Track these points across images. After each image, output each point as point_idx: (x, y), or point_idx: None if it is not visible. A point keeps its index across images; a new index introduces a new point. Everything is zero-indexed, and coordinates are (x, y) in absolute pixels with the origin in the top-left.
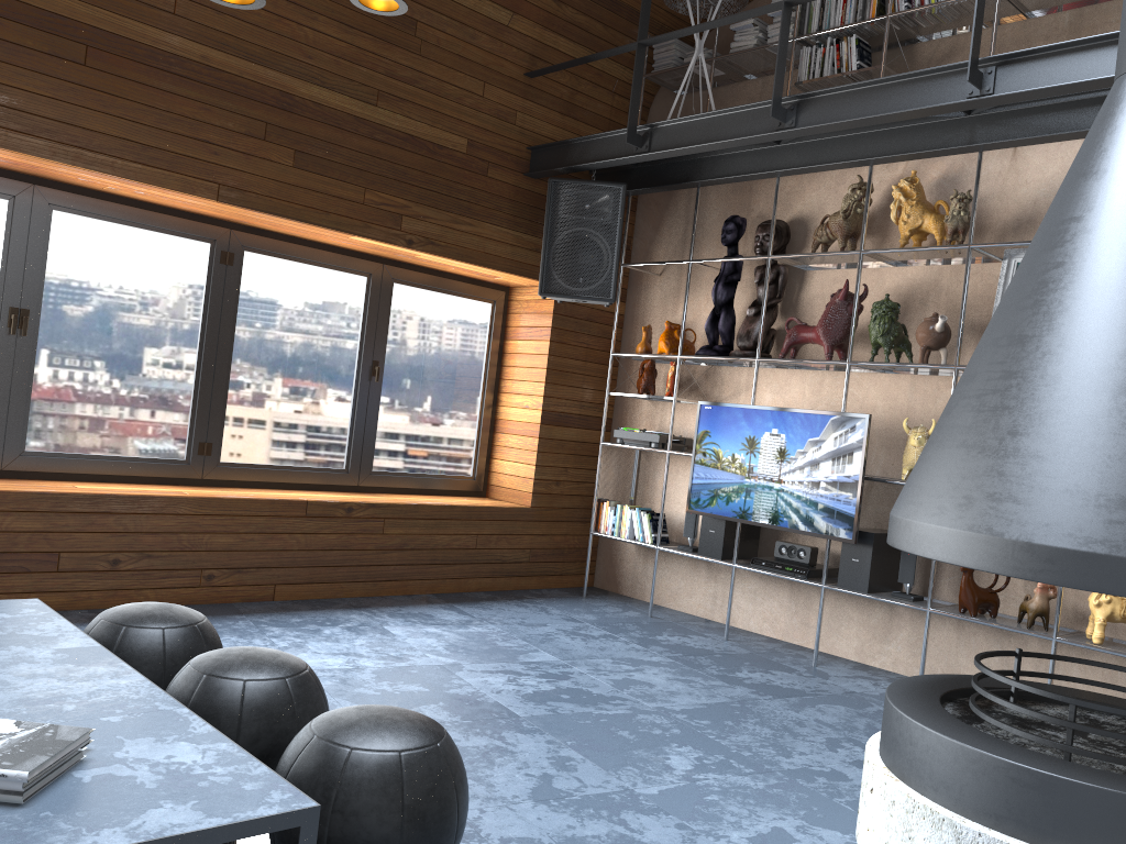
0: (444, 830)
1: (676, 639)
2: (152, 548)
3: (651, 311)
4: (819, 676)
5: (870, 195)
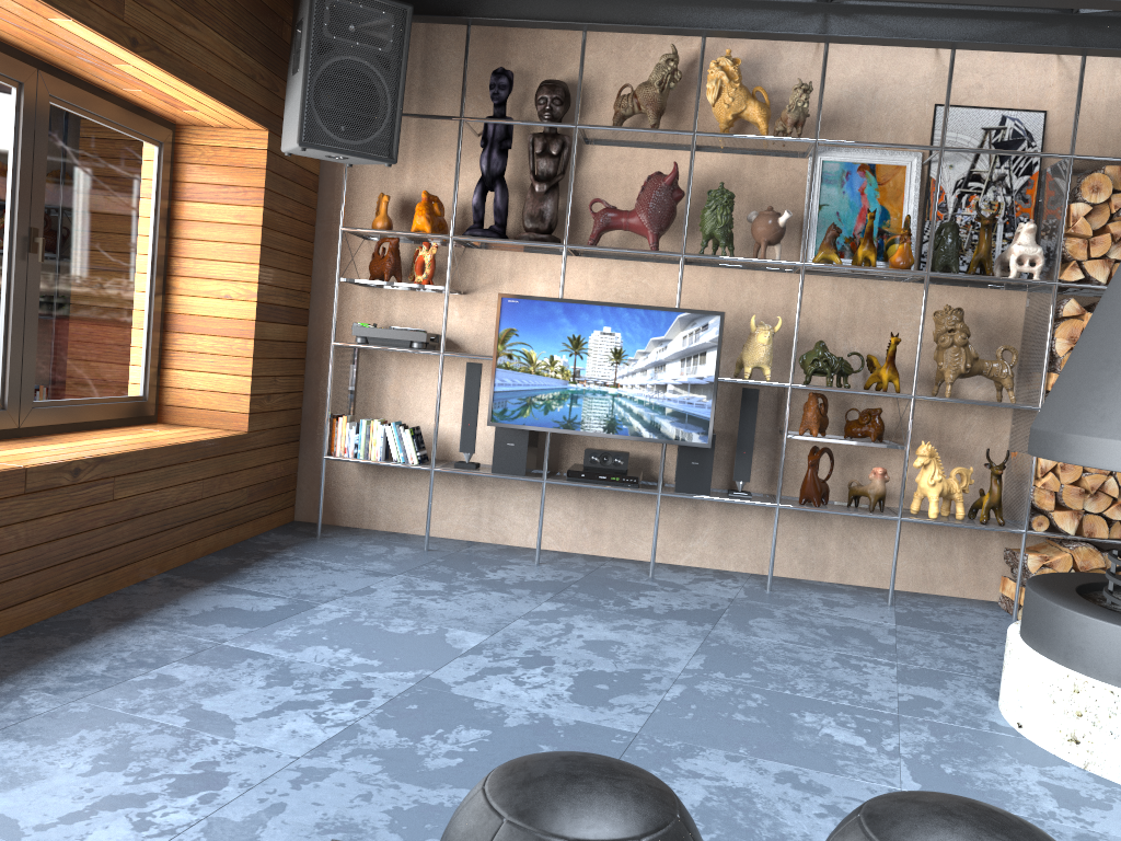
0: None
1: (505, 574)
2: None
3: (363, 174)
4: (678, 588)
5: (703, 70)
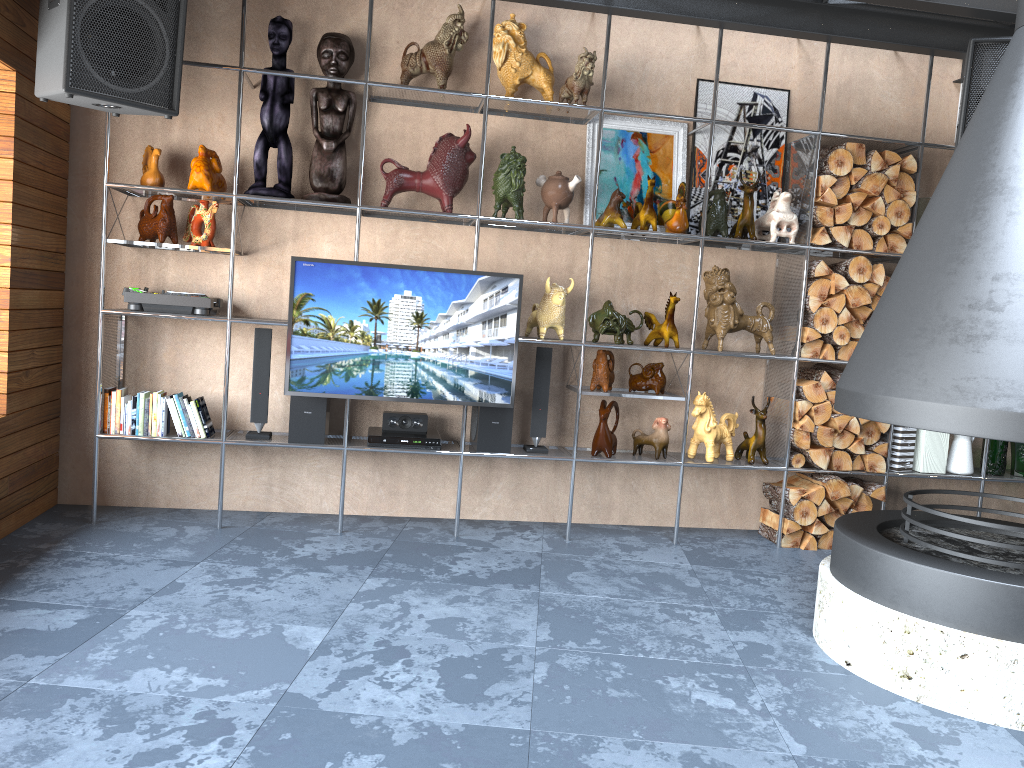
0: None
1: (314, 548)
2: None
3: (123, 124)
4: (487, 546)
5: (493, 33)
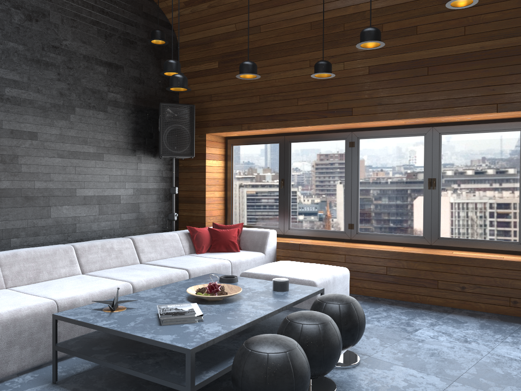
0: (257, 388)
1: None
2: (480, 283)
3: None
4: None
5: None
